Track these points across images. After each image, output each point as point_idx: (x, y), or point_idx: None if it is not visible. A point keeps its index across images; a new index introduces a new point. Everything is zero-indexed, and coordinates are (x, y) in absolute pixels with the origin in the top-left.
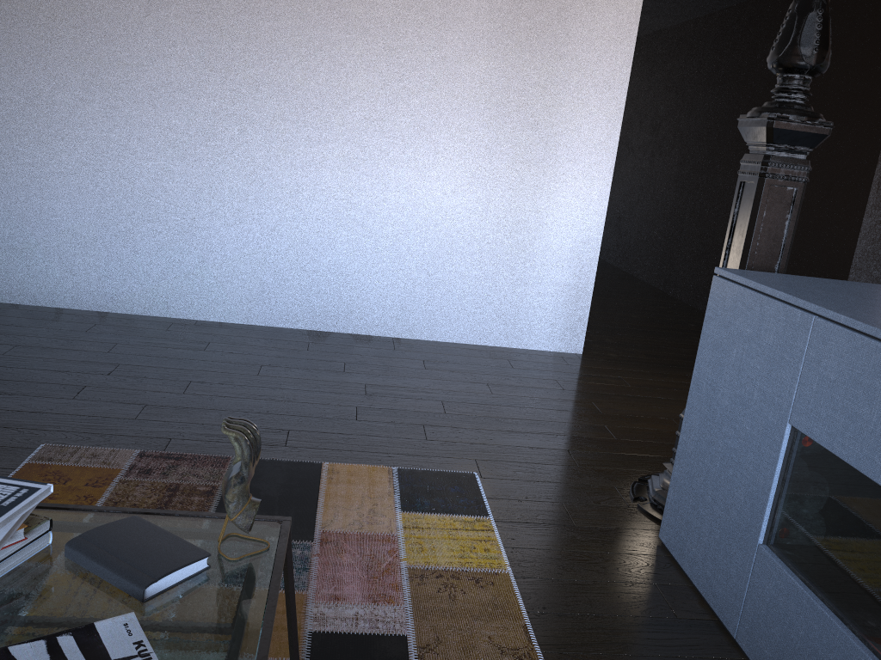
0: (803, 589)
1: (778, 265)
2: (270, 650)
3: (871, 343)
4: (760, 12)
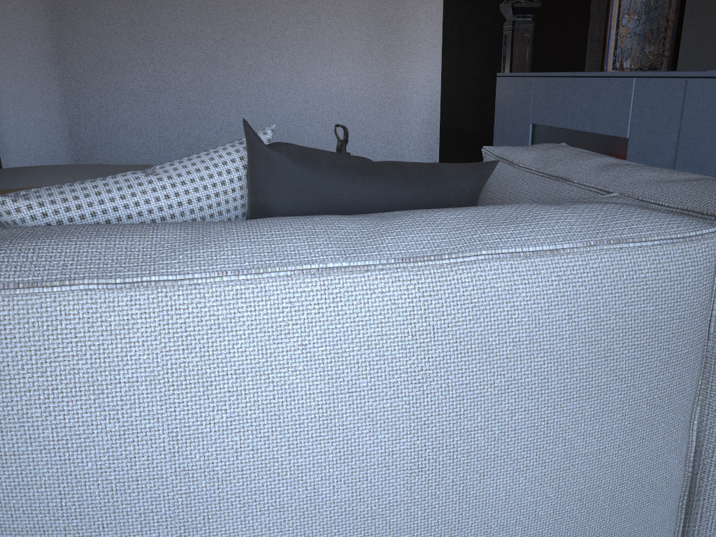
0: None
1: (526, 72)
2: None
3: (551, 79)
4: None
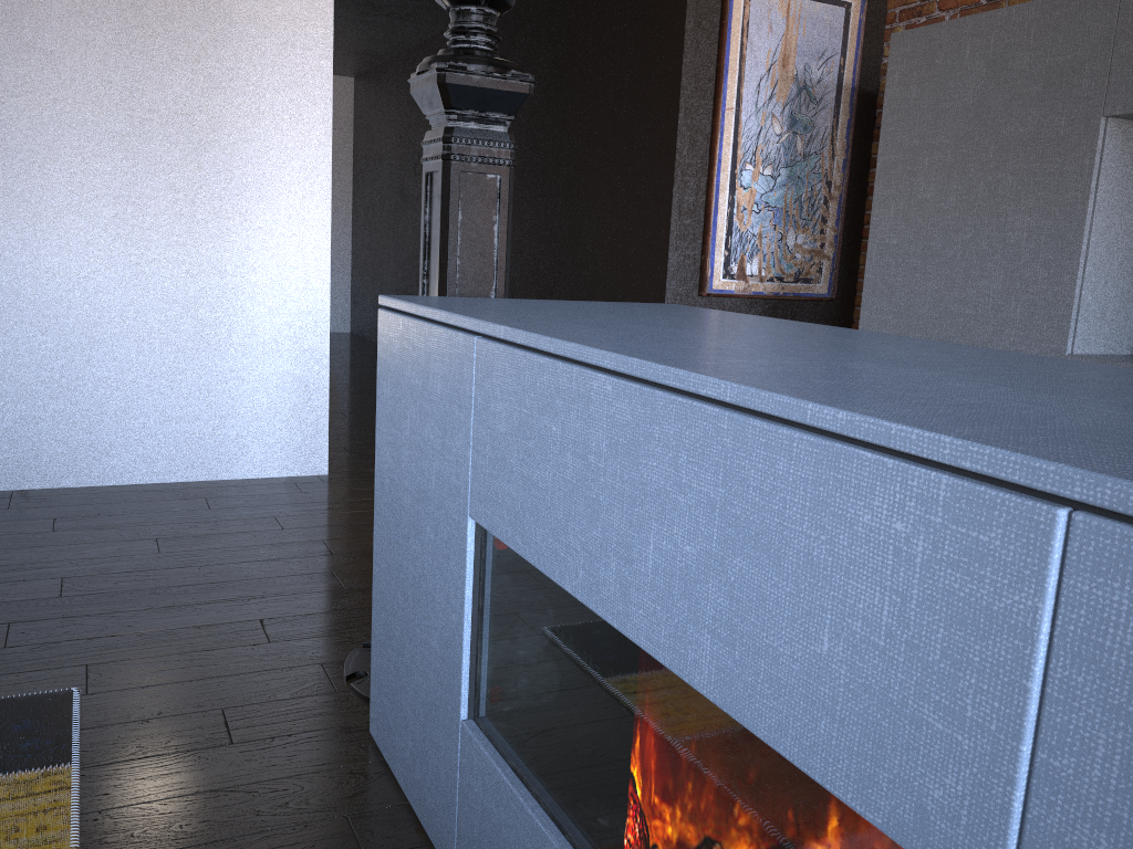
0: (511, 785)
1: (495, 293)
2: None
3: (534, 360)
4: (528, 8)
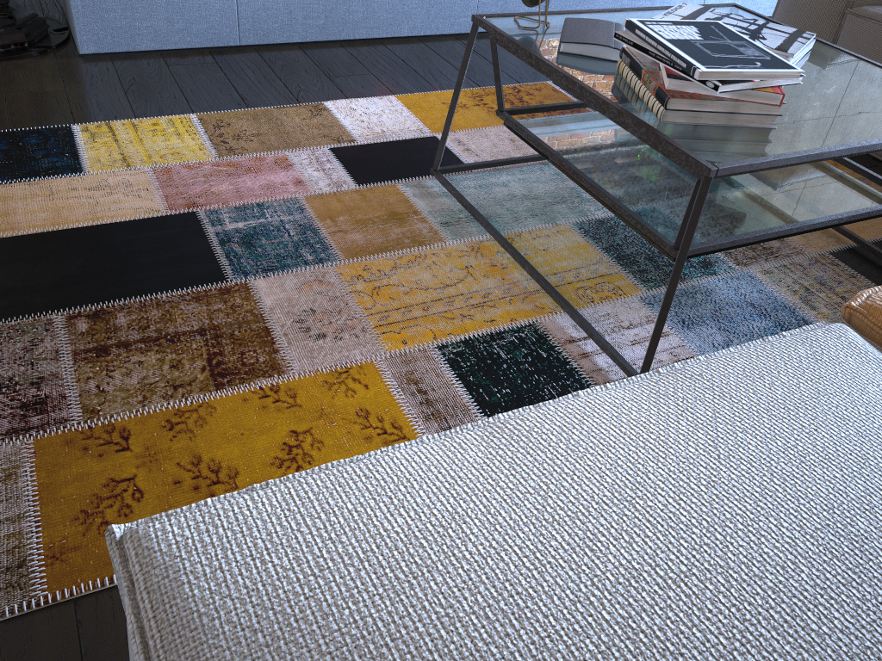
0: None
1: None
2: (397, 197)
3: None
4: None
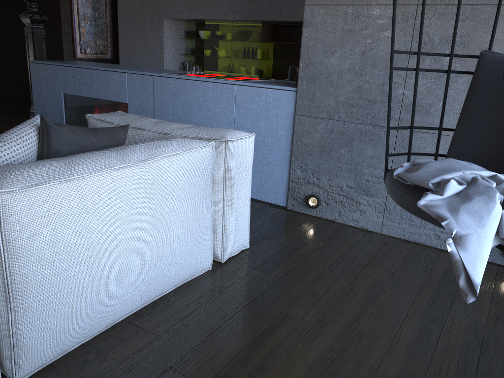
0: None
1: (45, 59)
2: None
3: (73, 68)
4: None
